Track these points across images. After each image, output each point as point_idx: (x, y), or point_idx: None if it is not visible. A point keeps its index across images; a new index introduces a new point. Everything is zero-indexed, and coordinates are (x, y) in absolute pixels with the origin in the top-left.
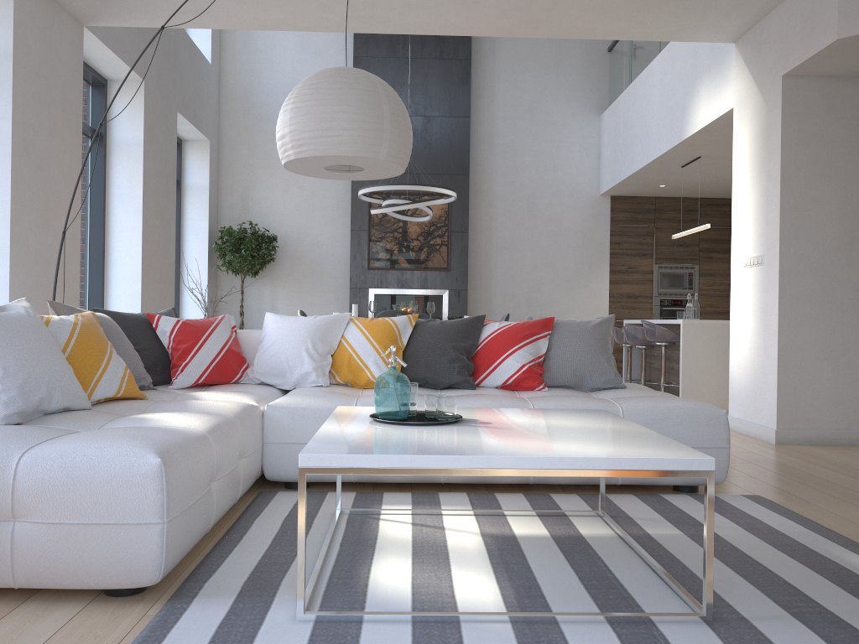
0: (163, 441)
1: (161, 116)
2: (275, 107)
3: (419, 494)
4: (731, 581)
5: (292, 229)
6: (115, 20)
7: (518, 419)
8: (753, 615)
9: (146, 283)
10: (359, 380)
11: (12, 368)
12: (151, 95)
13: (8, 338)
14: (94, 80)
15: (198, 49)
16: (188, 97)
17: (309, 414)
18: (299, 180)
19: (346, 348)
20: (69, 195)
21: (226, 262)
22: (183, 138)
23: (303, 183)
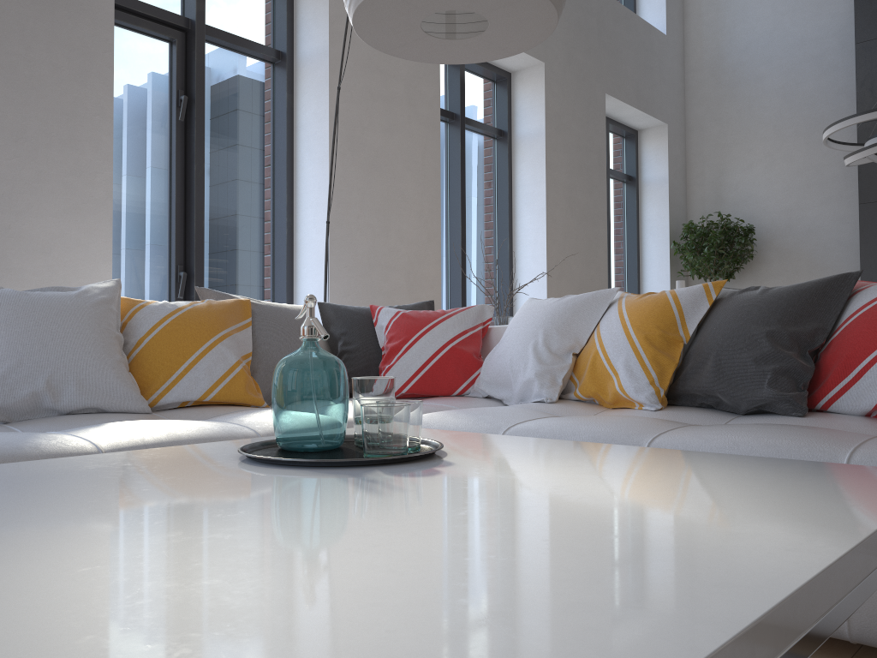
0: None
1: (576, 100)
2: (751, 66)
3: None
4: None
5: (779, 215)
6: None
7: (542, 474)
8: None
9: (555, 291)
10: (605, 394)
11: None
12: (557, 77)
13: (12, 319)
14: (494, 76)
15: (641, 19)
16: (624, 76)
17: None
18: (787, 151)
19: (594, 342)
20: (420, 194)
21: (687, 265)
22: (637, 128)
23: (792, 153)
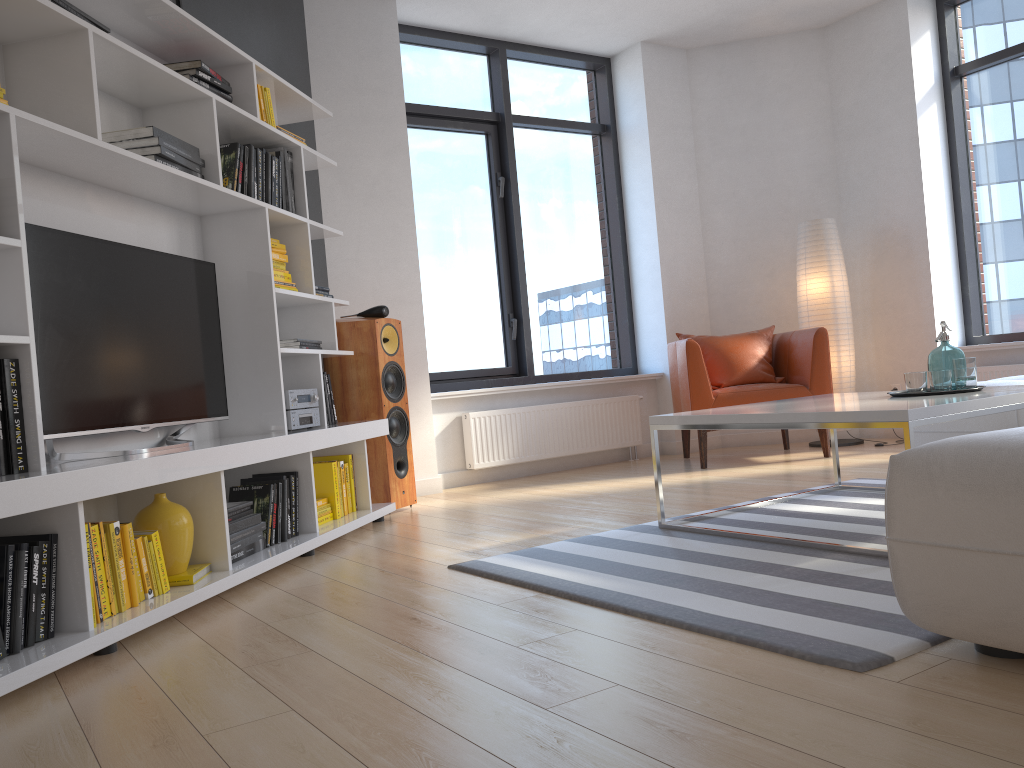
0: None
1: None
2: None
3: None
4: (679, 544)
5: None
6: None
7: (882, 401)
8: (640, 534)
9: None
10: None
11: None
12: None
13: None
14: None
15: None
16: None
17: None
18: None
19: None
20: None
21: None
22: None
23: None
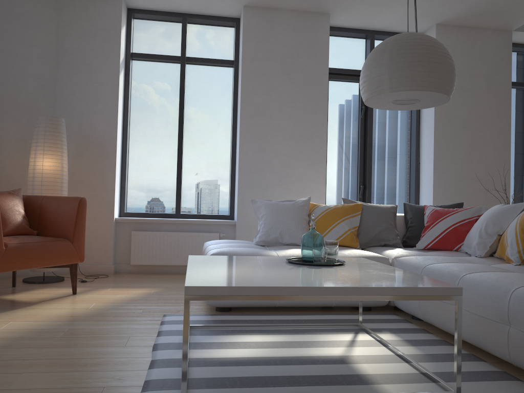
0: (233, 252)
1: None
2: None
3: (439, 341)
4: None
5: None
6: (519, 20)
7: (342, 272)
8: None
9: None
10: (504, 255)
11: (267, 223)
12: None
13: (271, 212)
14: None
15: None
16: None
17: (405, 267)
18: None
19: (506, 229)
20: (495, 138)
21: None
22: None
23: None
